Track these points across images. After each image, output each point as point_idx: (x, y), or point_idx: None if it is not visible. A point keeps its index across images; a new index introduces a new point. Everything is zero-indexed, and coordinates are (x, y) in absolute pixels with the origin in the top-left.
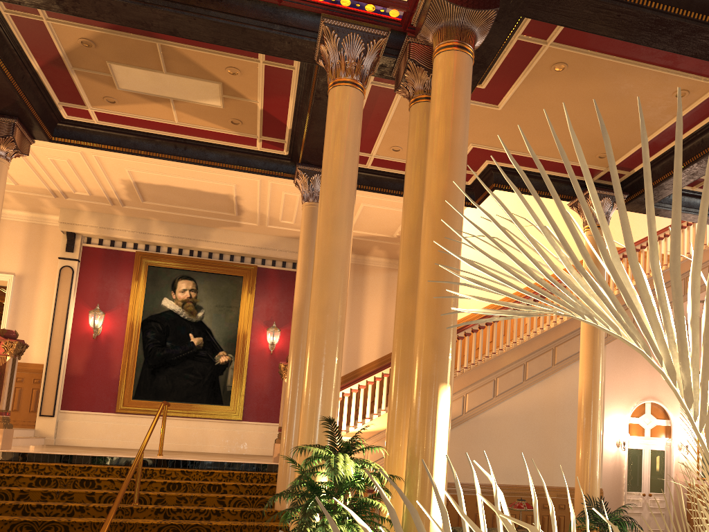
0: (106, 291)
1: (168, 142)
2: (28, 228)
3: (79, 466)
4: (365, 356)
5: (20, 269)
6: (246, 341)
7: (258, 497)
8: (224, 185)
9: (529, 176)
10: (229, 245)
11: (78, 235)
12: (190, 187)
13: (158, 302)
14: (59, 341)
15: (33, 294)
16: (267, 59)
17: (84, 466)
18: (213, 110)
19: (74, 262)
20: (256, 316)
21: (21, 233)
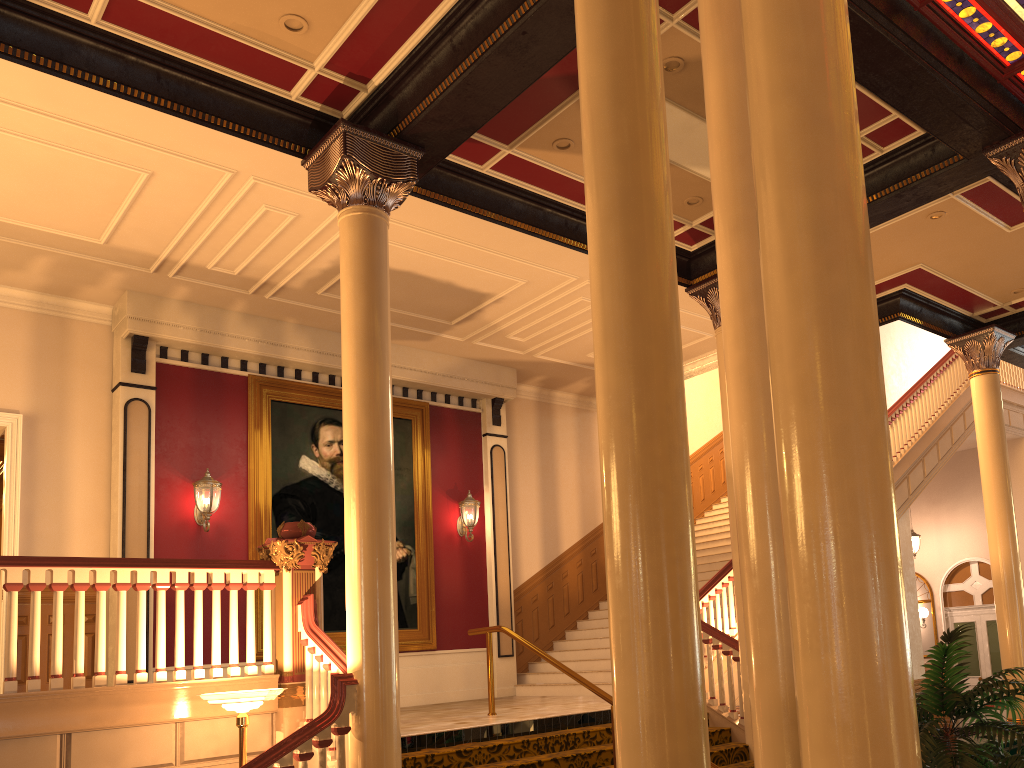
0: (207, 445)
1: (559, 215)
2: (34, 323)
3: (487, 747)
4: (566, 536)
5: (28, 404)
6: (429, 523)
7: (729, 747)
8: (505, 281)
9: (925, 305)
10: (401, 370)
11: (150, 343)
12: (444, 278)
13: (294, 463)
14: (140, 540)
15: (61, 451)
16: (867, 134)
17: (494, 745)
18: (689, 182)
19: (149, 393)
20: (435, 483)
21: (22, 332)
